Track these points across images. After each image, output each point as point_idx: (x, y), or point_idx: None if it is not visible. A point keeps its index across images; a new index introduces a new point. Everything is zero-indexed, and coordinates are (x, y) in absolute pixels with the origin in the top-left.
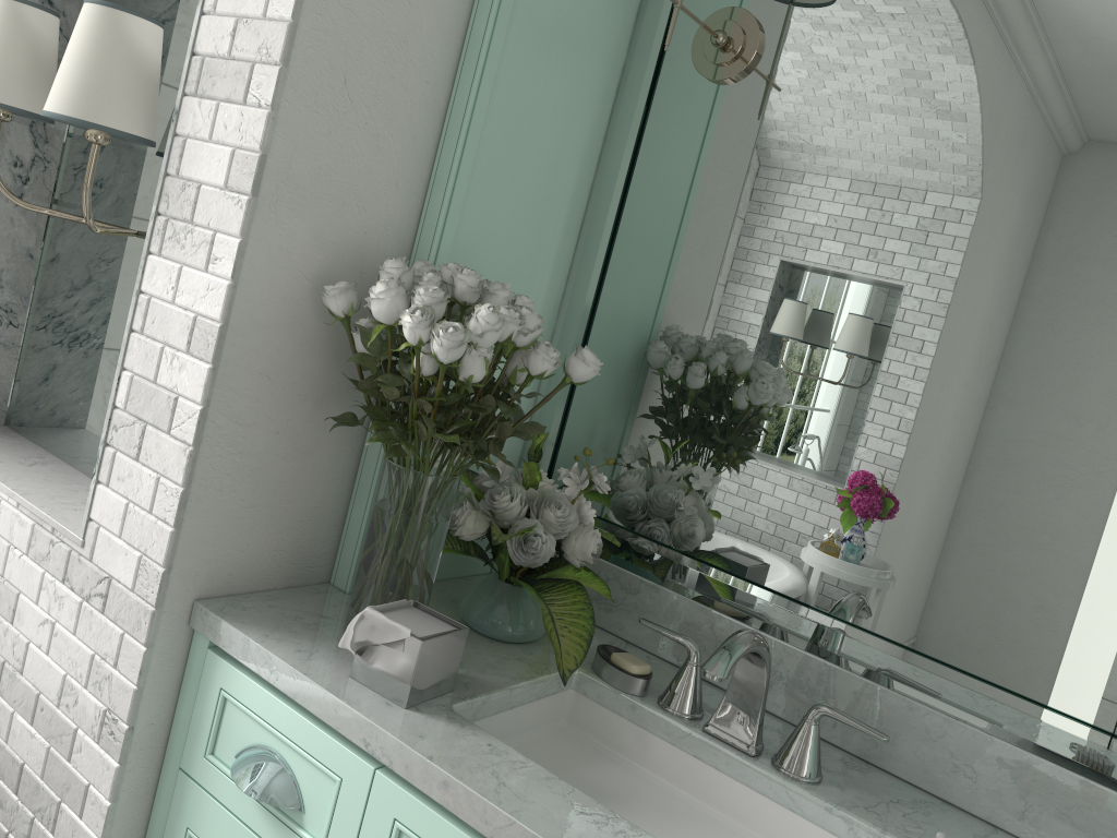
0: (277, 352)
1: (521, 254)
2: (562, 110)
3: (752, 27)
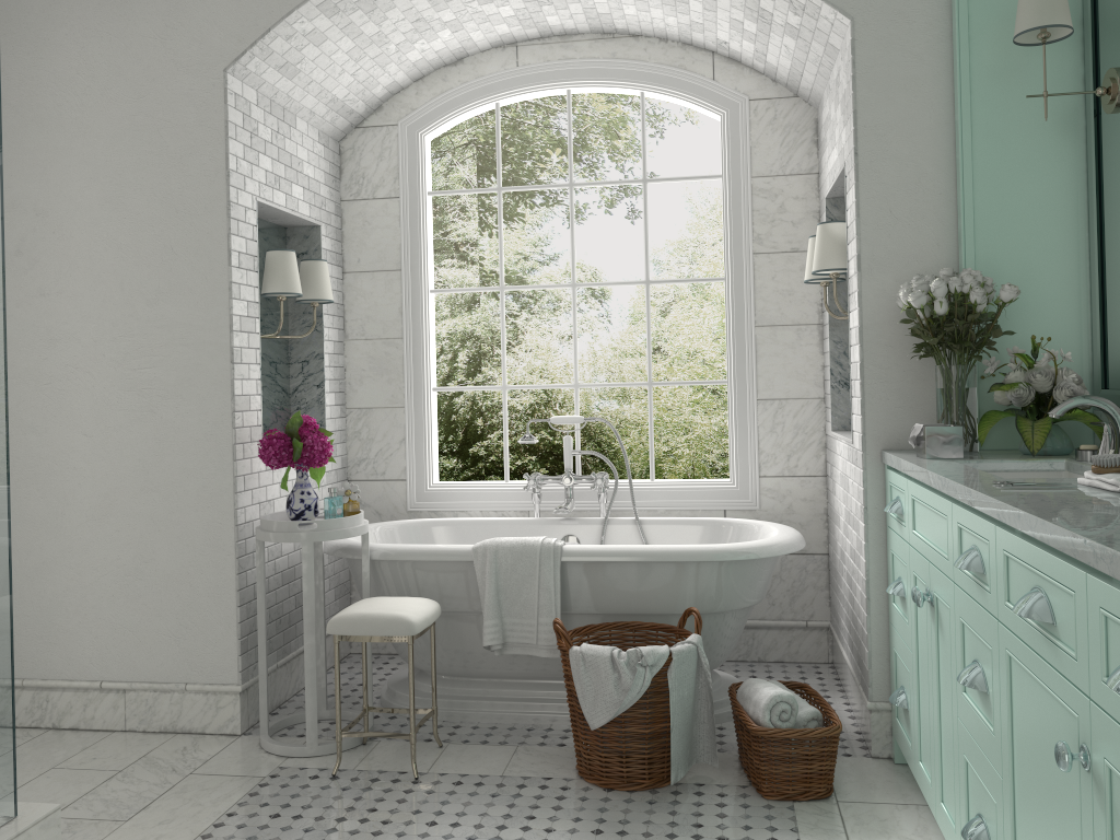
0: (891, 334)
1: (1035, 254)
2: (1036, 171)
3: (1114, 76)
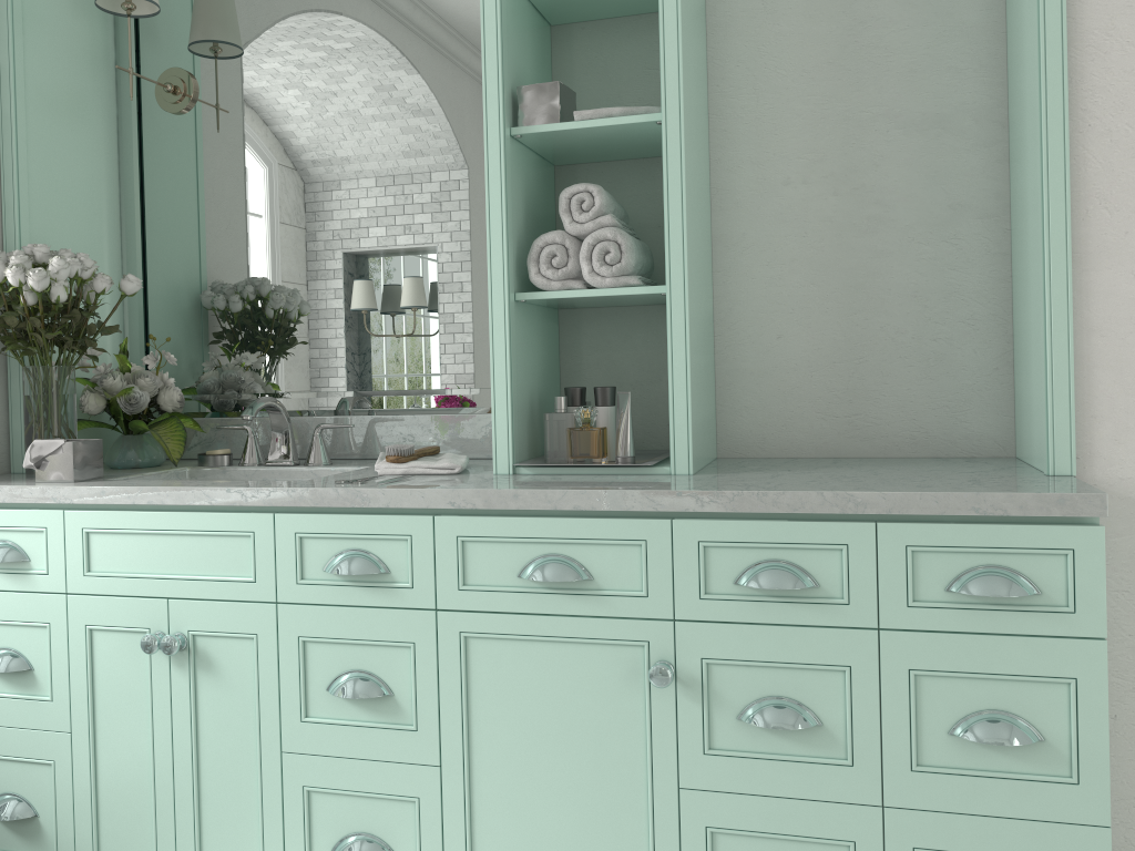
0: None
1: (82, 244)
2: (81, 150)
3: (187, 77)
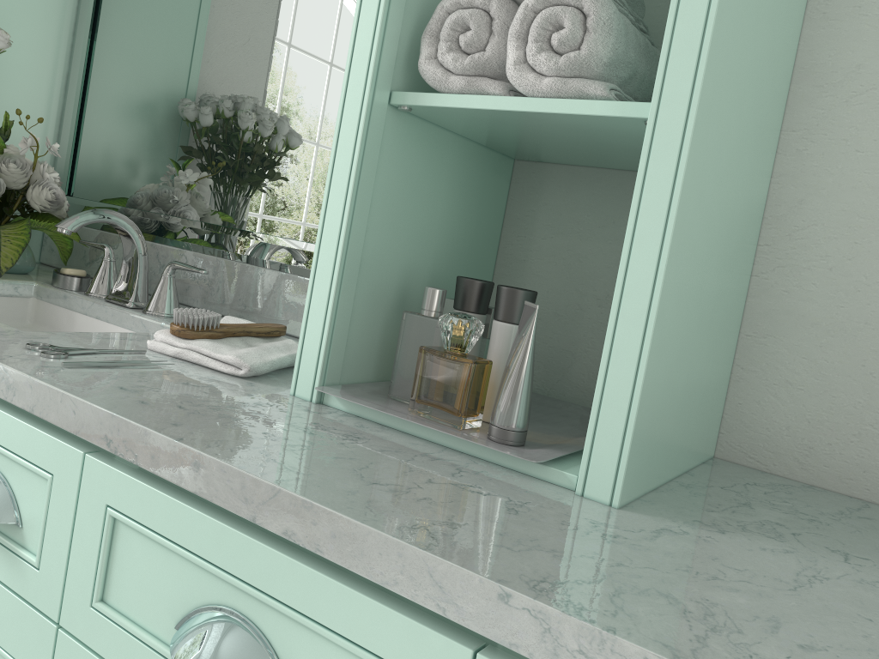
0: None
1: (13, 3)
2: None
3: None
